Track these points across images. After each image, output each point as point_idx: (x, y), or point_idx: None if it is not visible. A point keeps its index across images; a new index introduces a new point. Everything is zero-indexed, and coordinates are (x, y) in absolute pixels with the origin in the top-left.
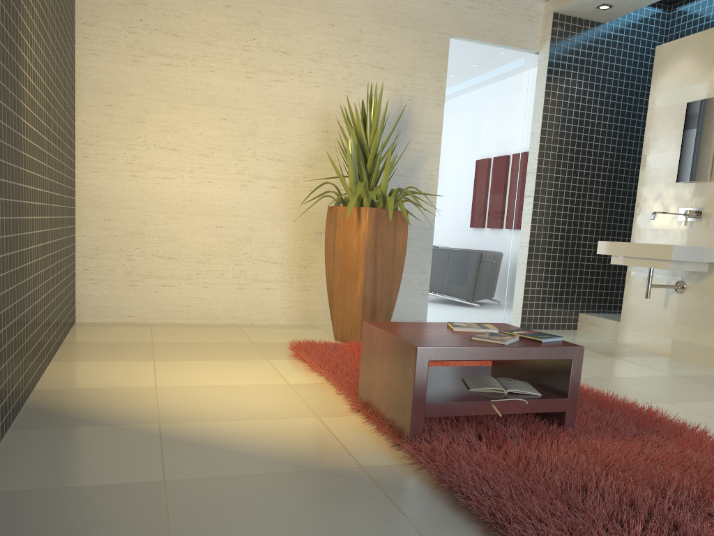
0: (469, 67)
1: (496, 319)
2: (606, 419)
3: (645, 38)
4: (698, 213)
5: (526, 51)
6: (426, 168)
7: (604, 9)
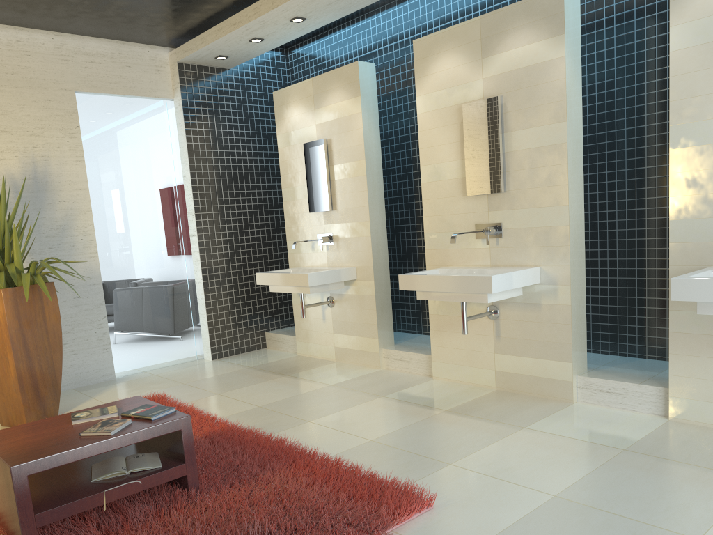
0: (104, 120)
1: (189, 355)
2: (237, 463)
3: (270, 79)
4: (330, 238)
5: (160, 99)
6: (79, 225)
7: (223, 59)
